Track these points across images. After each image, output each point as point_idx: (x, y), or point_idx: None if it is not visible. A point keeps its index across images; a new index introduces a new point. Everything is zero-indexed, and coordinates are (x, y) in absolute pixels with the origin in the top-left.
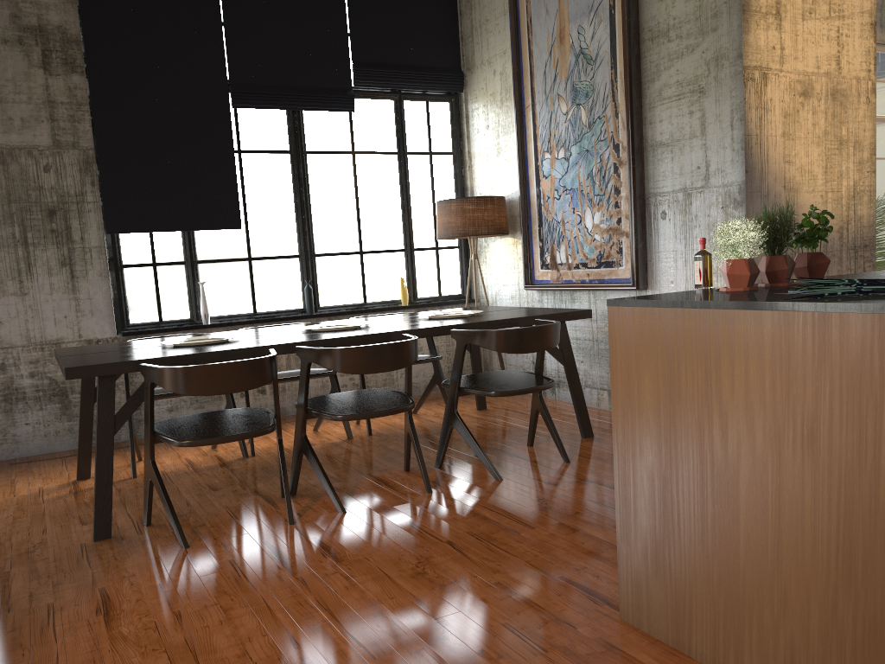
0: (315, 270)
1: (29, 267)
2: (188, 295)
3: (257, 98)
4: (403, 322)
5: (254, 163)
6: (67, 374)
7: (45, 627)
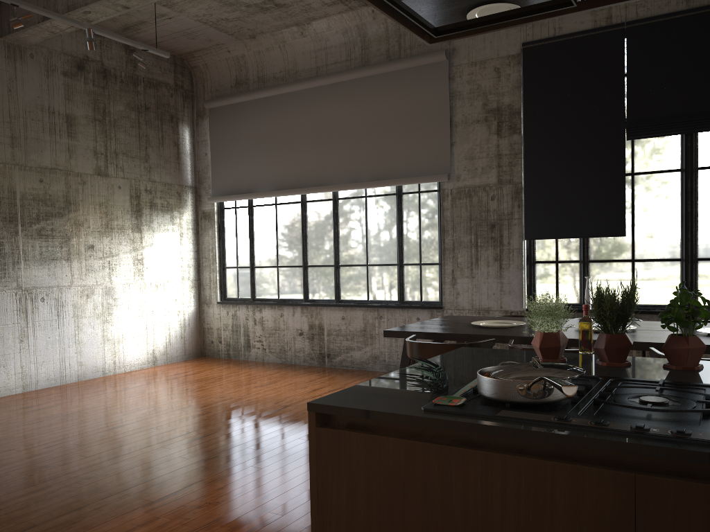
0: (694, 272)
1: (477, 260)
2: (579, 285)
3: (649, 130)
4: (668, 332)
5: (644, 182)
6: (384, 334)
7: (299, 461)
